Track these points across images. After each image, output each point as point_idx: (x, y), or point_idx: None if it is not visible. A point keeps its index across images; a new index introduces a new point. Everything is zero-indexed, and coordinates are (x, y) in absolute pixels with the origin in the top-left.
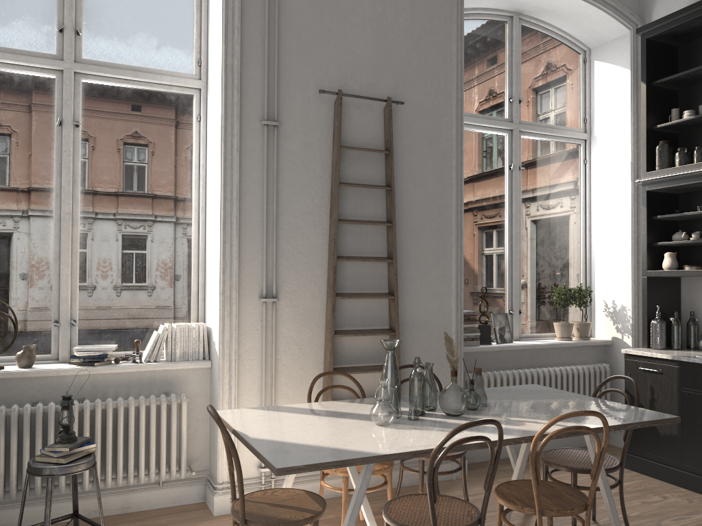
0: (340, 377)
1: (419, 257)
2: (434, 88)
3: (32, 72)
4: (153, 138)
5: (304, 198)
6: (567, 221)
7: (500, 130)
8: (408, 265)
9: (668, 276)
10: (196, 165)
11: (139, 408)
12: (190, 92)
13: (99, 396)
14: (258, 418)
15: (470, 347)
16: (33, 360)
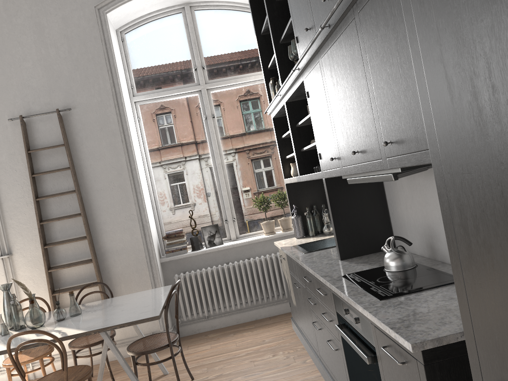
0: (66, 294)
1: (108, 206)
2: (96, 90)
3: None
4: None
5: (17, 188)
6: (267, 143)
7: (191, 93)
8: (101, 214)
9: (288, 183)
10: None
11: None
12: None
13: None
14: None
15: (177, 256)
16: None
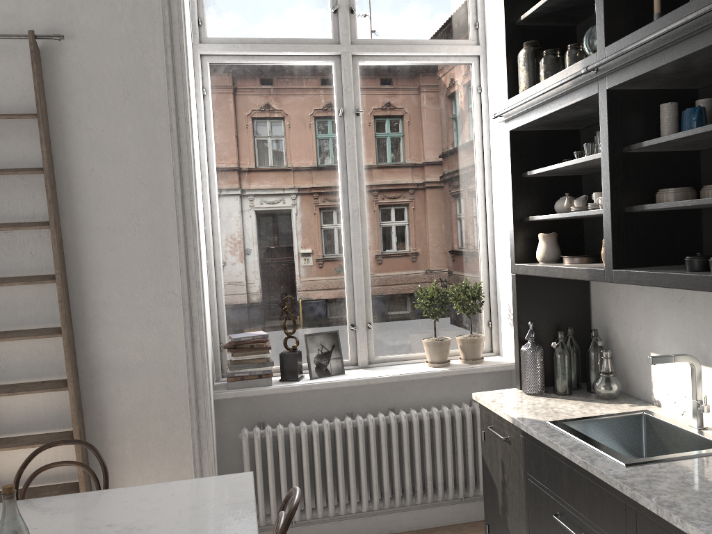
0: None
1: (120, 269)
2: (128, 7)
3: None
4: None
5: None
6: (453, 184)
7: (320, 58)
8: (101, 282)
9: (534, 275)
10: None
11: None
12: None
13: None
14: None
15: (252, 389)
16: None
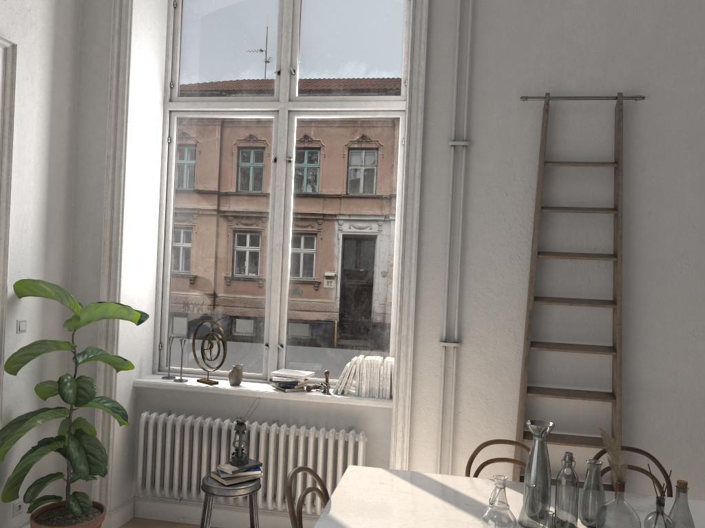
0: None
1: (664, 301)
2: (699, 70)
3: (255, 116)
4: (358, 166)
5: (499, 227)
6: None
7: None
8: (645, 311)
9: None
10: (399, 191)
11: (318, 440)
12: (396, 115)
13: (291, 421)
14: (373, 487)
15: None
16: (240, 379)
